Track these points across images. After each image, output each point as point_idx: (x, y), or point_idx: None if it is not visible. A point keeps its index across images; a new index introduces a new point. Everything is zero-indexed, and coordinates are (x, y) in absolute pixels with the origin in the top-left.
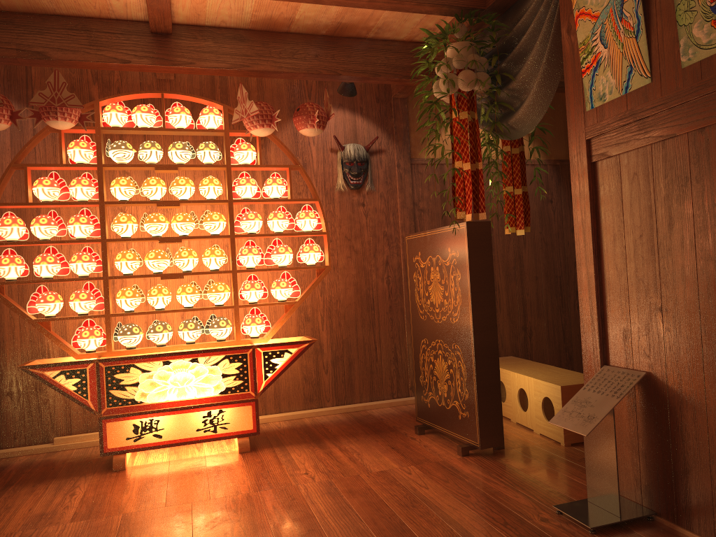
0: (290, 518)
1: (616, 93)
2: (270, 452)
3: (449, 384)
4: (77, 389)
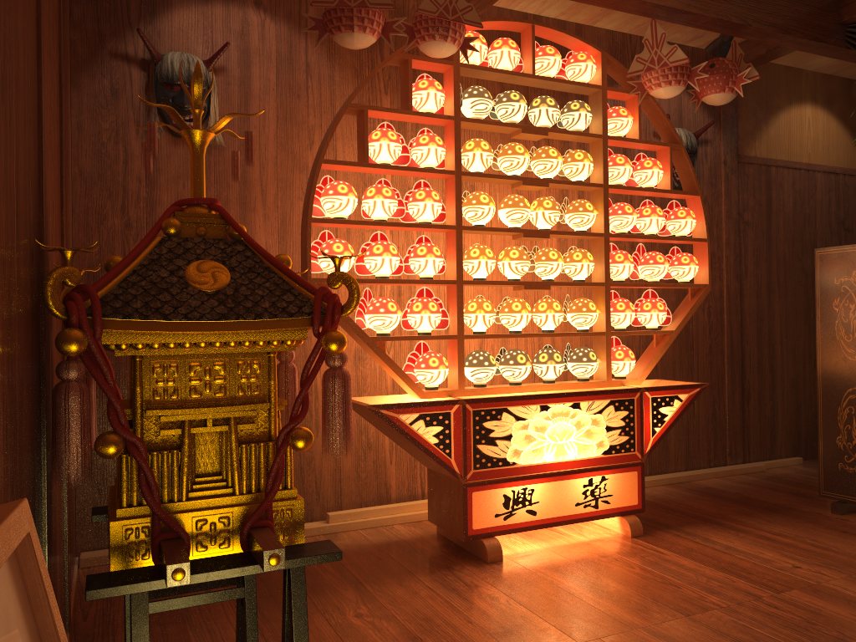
0: None
1: None
2: (675, 537)
3: None
4: (438, 441)
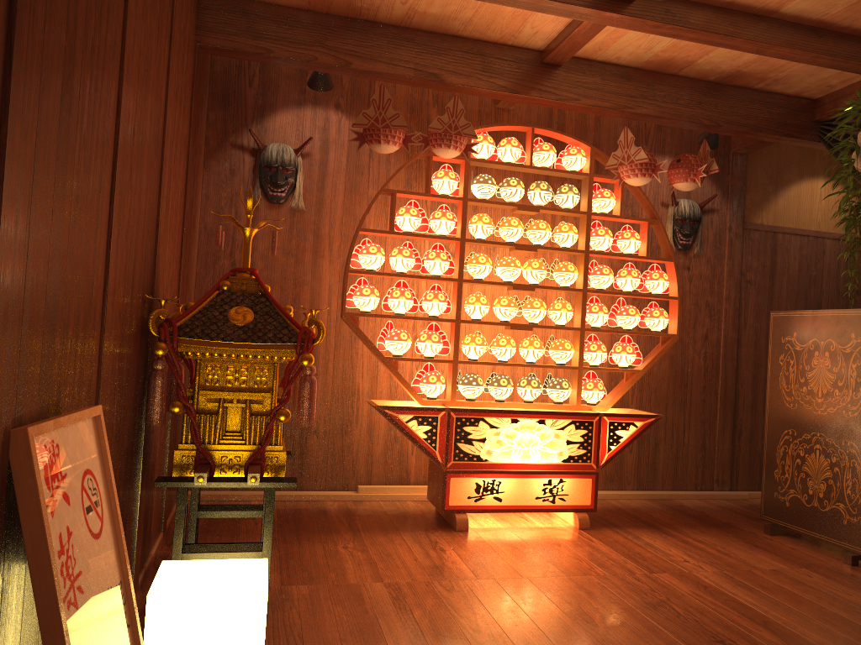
0: (727, 606)
1: None
2: (614, 533)
3: (829, 484)
4: (426, 437)
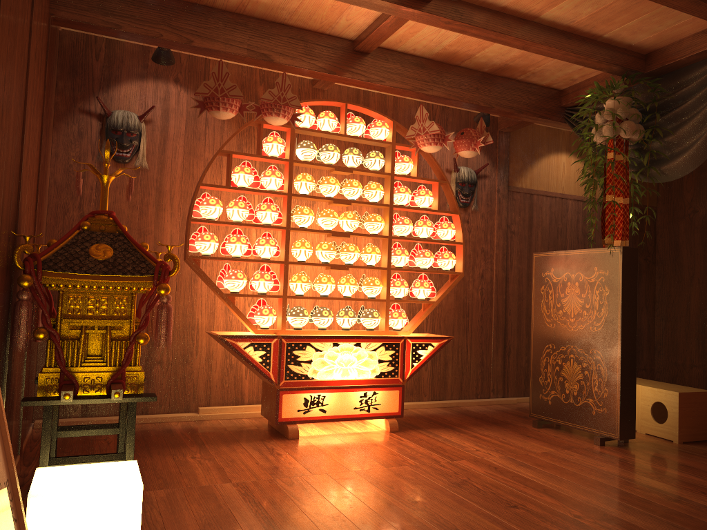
0: (514, 481)
1: None
2: (418, 433)
3: (581, 384)
4: (262, 360)
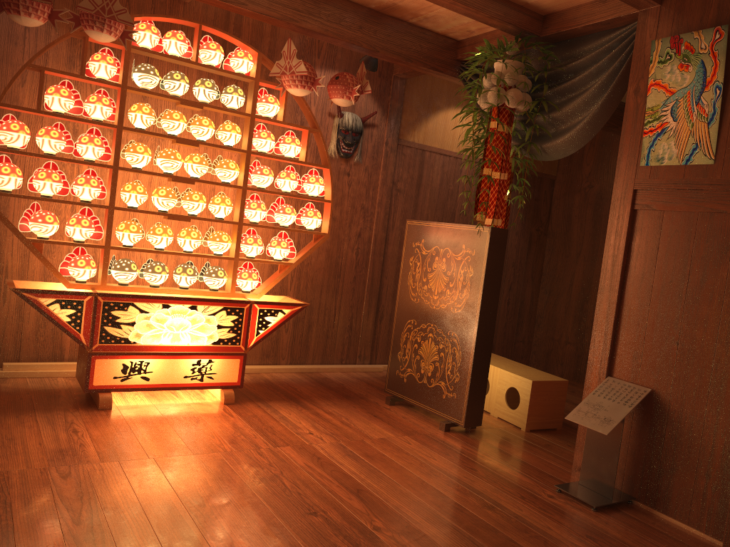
0: (331, 477)
1: (675, 161)
2: (256, 407)
3: (436, 366)
4: (70, 320)
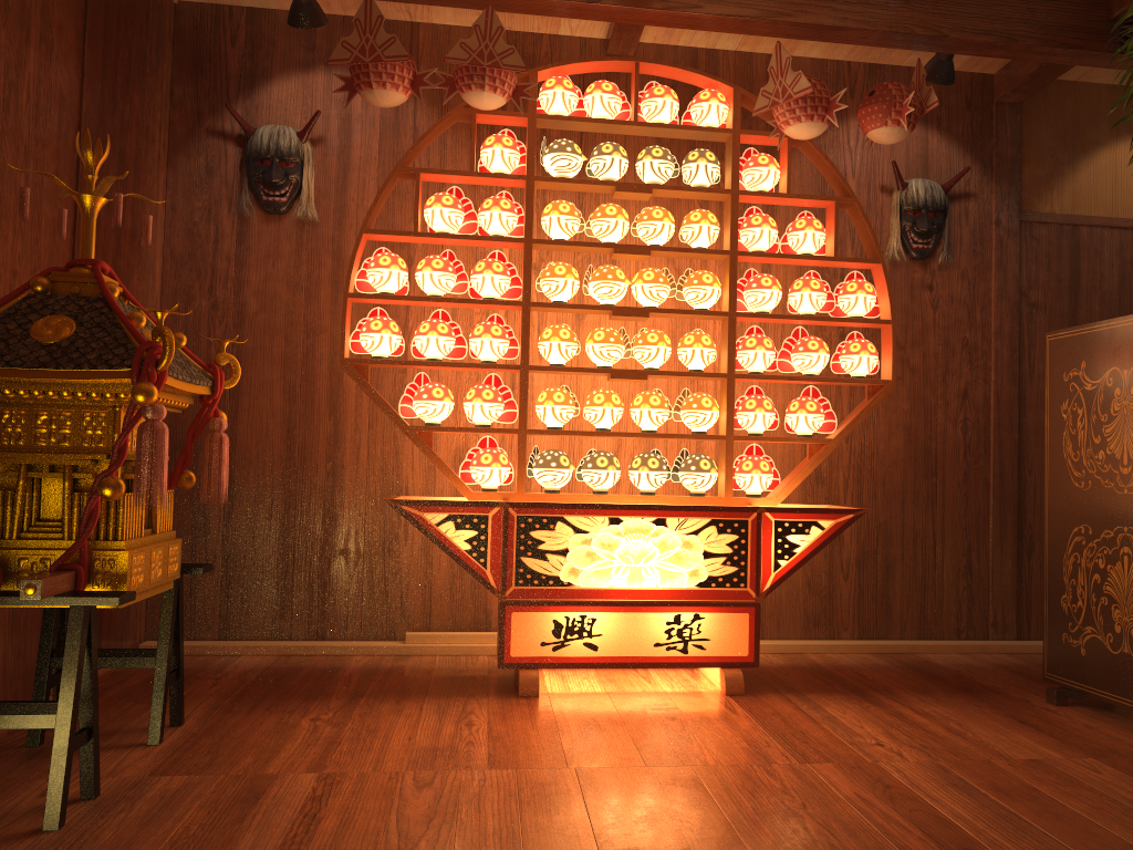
0: (908, 821)
1: None
2: (782, 701)
3: None
4: (471, 548)
